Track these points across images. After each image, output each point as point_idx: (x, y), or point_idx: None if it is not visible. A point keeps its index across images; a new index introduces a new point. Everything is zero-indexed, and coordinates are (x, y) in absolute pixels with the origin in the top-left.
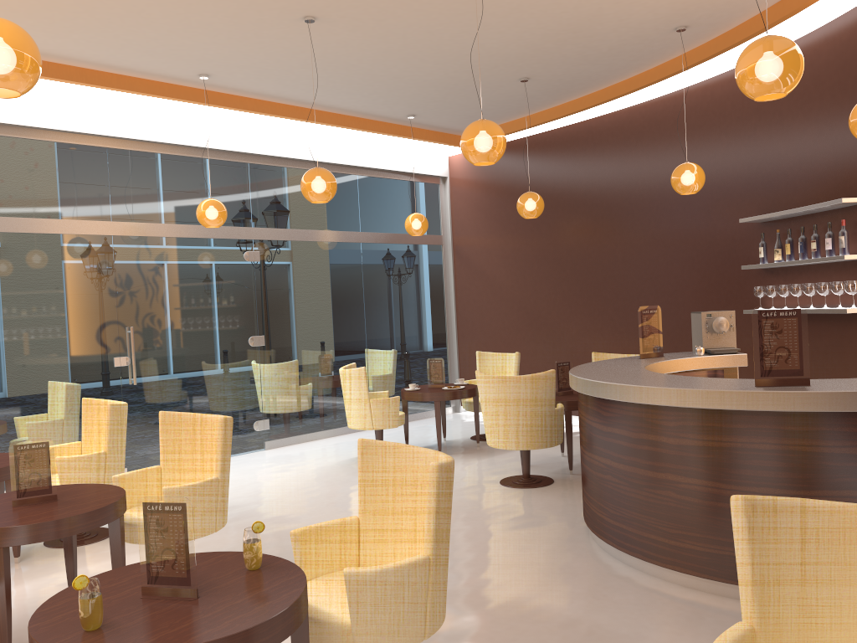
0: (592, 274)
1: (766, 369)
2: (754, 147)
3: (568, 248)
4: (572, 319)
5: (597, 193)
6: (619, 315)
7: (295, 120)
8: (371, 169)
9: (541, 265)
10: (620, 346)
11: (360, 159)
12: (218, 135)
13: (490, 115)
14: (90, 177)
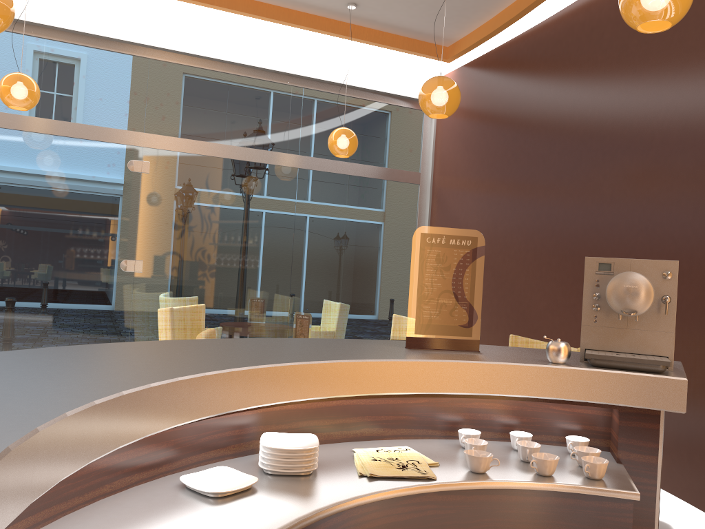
0: (571, 222)
1: None
2: None
3: (547, 185)
4: (542, 287)
5: (588, 101)
6: None
7: (203, 8)
8: (324, 83)
9: (514, 210)
10: None
11: (306, 68)
12: (105, 20)
13: (458, 4)
14: None
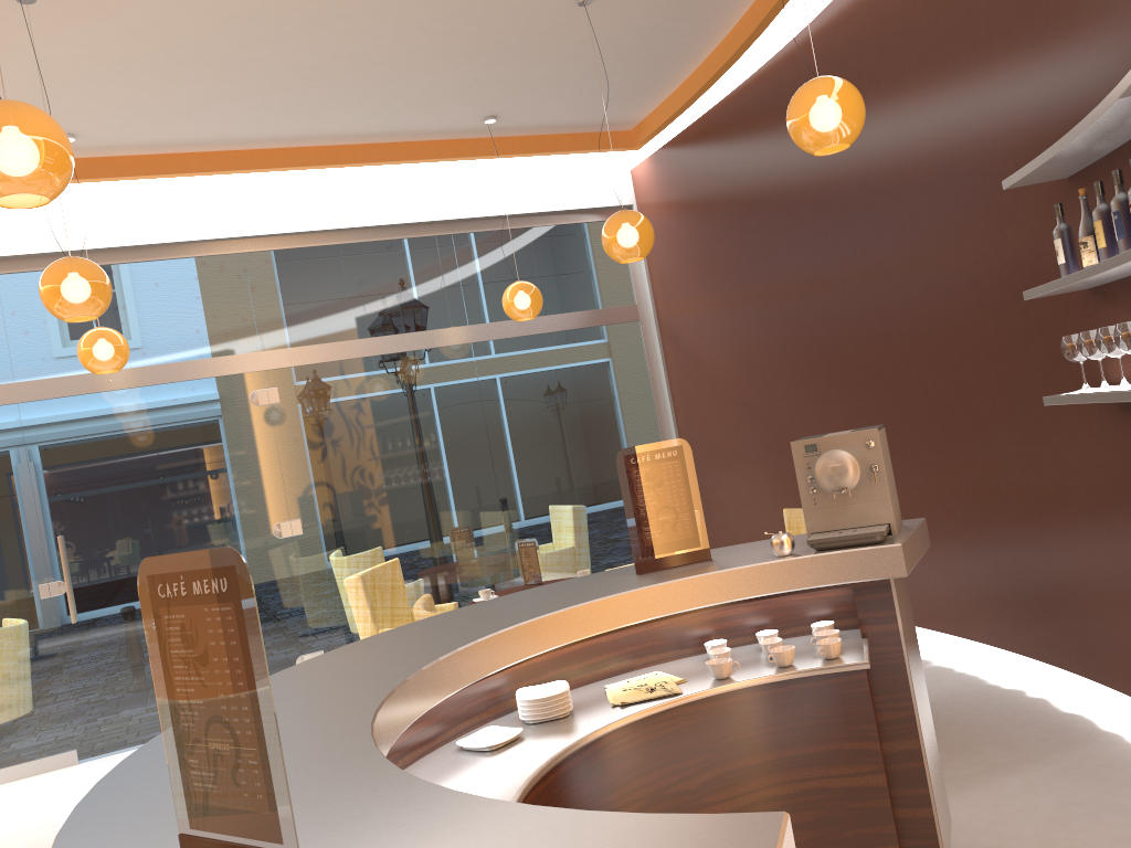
0: (838, 340)
1: (196, 802)
2: (1029, 1)
3: (799, 296)
4: (824, 430)
5: (820, 183)
6: (888, 416)
7: (298, 171)
8: (477, 220)
9: (768, 335)
10: (899, 478)
11: (449, 208)
12: (176, 220)
13: (628, 84)
14: None
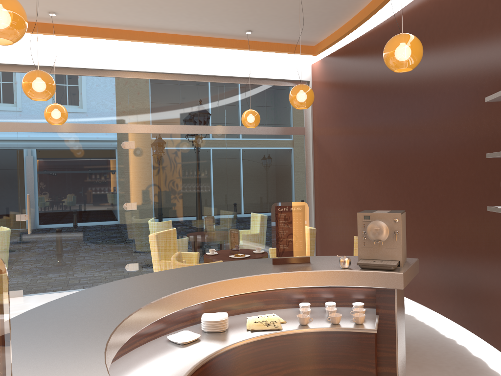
0: (394, 159)
1: None
2: None
3: (379, 135)
4: (381, 200)
5: (398, 84)
6: (411, 199)
7: (157, 43)
8: (237, 78)
9: (362, 151)
10: (412, 229)
11: (224, 70)
12: (99, 58)
13: (315, 24)
14: (2, 93)
